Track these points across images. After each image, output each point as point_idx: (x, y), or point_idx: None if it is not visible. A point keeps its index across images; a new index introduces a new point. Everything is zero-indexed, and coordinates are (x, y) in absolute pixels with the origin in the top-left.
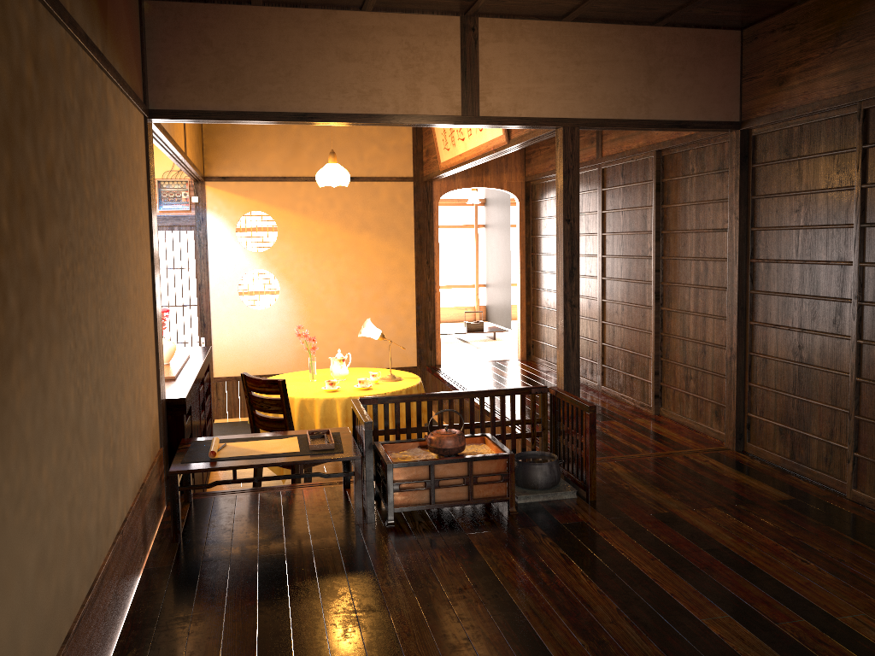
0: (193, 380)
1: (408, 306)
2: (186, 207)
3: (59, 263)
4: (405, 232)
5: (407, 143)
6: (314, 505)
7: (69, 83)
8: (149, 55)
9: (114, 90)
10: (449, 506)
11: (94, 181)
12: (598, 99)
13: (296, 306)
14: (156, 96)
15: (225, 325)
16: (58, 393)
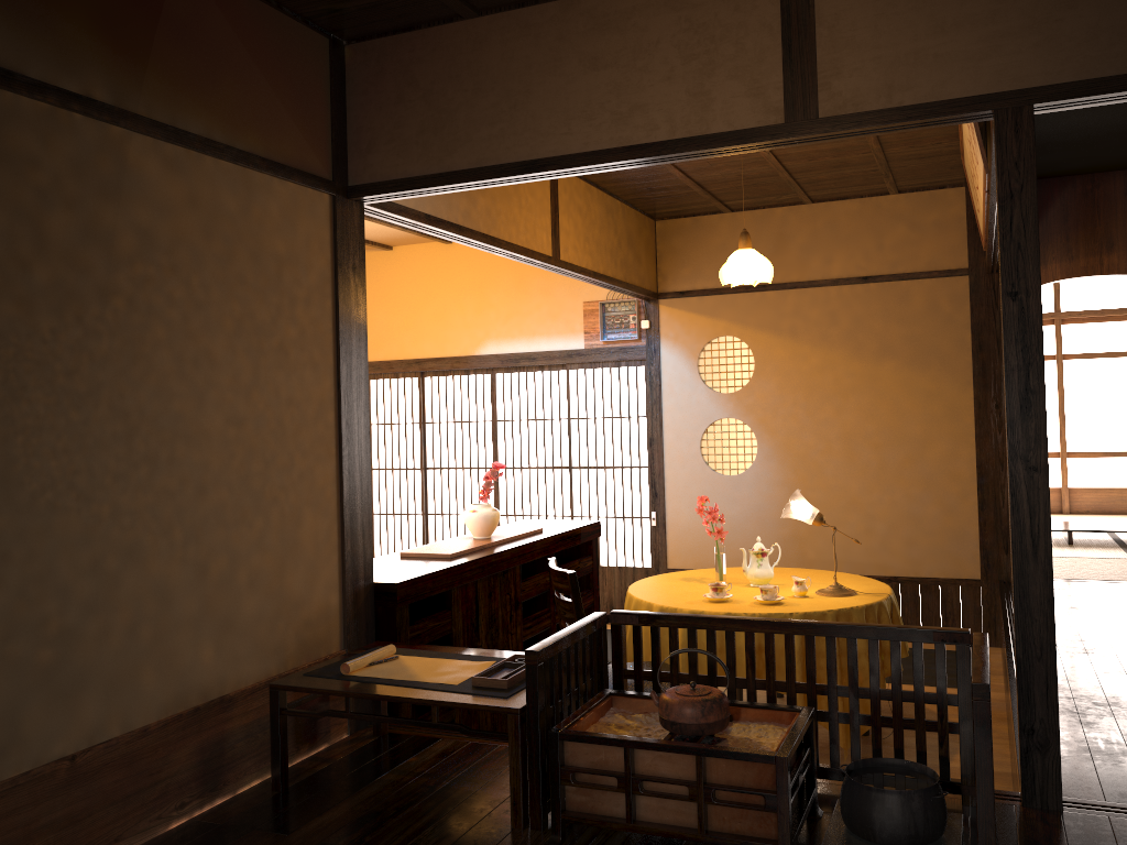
0: (464, 561)
1: (964, 478)
2: (635, 336)
3: None
4: (955, 358)
5: (956, 214)
6: (508, 778)
7: None
8: (349, 116)
9: (168, 151)
10: (657, 835)
11: (29, 263)
12: (1079, 41)
13: (780, 472)
14: (356, 167)
15: (682, 495)
16: None
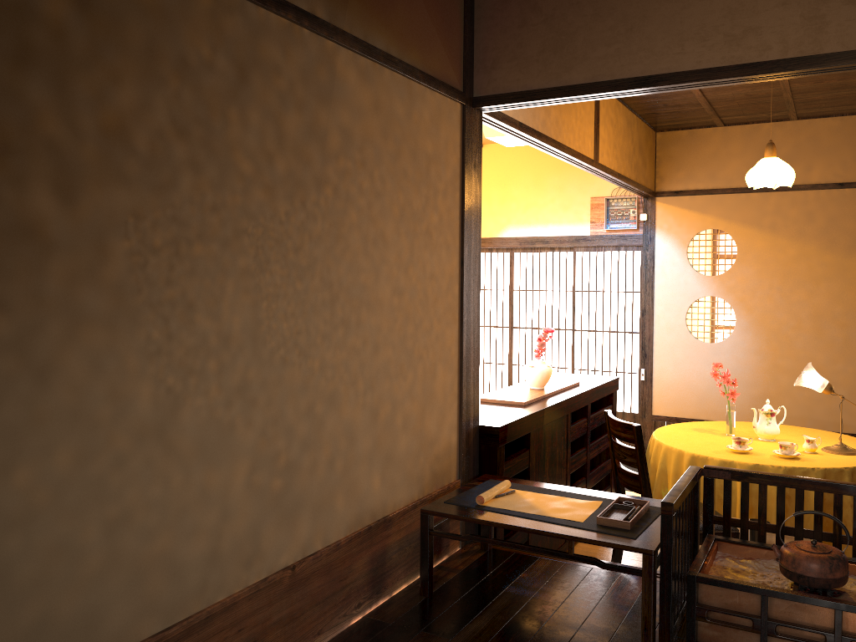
0: (538, 410)
1: None
2: (633, 226)
3: (126, 236)
4: None
5: None
6: (614, 600)
7: (203, 37)
8: (476, 38)
9: (361, 63)
10: None
11: (273, 156)
12: None
13: (754, 342)
14: (481, 81)
15: (668, 357)
16: (93, 386)
